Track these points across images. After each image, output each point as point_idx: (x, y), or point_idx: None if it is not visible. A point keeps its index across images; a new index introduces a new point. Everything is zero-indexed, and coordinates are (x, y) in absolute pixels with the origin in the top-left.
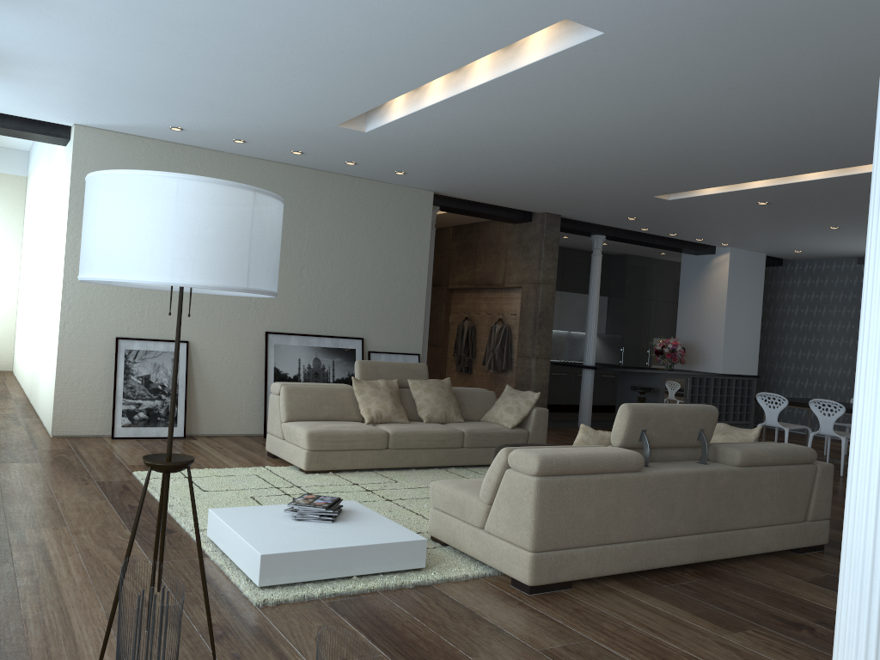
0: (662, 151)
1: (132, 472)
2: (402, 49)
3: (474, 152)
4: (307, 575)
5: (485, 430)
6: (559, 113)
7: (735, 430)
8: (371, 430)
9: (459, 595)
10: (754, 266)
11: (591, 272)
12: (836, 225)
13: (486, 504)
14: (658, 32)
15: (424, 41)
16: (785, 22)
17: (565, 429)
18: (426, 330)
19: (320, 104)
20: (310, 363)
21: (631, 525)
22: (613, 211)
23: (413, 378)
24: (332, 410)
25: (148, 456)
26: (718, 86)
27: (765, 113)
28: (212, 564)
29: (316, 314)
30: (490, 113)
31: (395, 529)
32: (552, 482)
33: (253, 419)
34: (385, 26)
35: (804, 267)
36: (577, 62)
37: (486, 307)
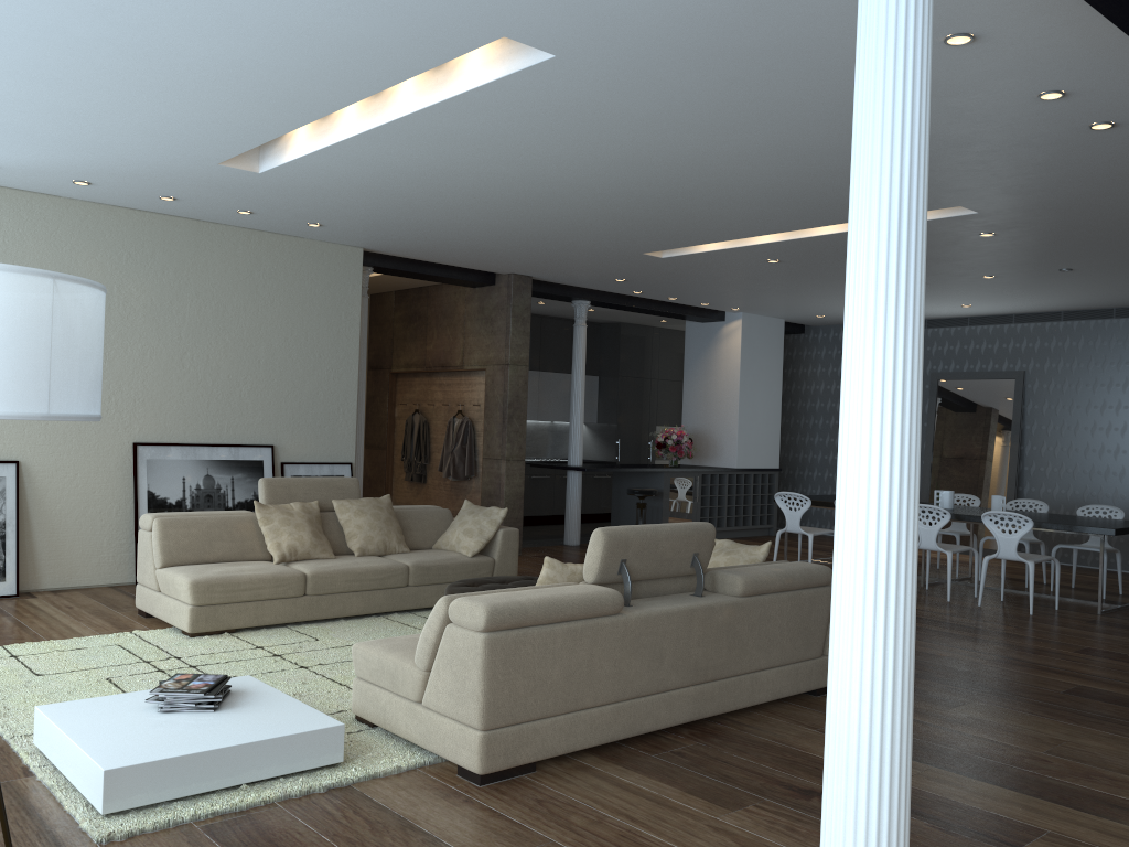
0: (646, 200)
1: None
2: (294, 68)
3: (410, 199)
4: (174, 790)
5: (438, 562)
6: (512, 153)
7: (740, 548)
8: (282, 572)
9: (387, 797)
10: (772, 335)
11: (574, 348)
12: None
13: (424, 671)
14: (623, 57)
15: (321, 59)
16: (773, 50)
17: (548, 548)
18: (361, 430)
19: (190, 136)
20: (200, 483)
21: (609, 683)
22: (596, 272)
23: (340, 498)
24: (227, 547)
25: None
26: (704, 123)
27: (763, 157)
28: (39, 785)
29: (206, 416)
30: (423, 152)
31: (302, 714)
32: (504, 638)
33: (119, 563)
34: (265, 37)
35: (829, 335)
36: (526, 90)
37: (442, 396)
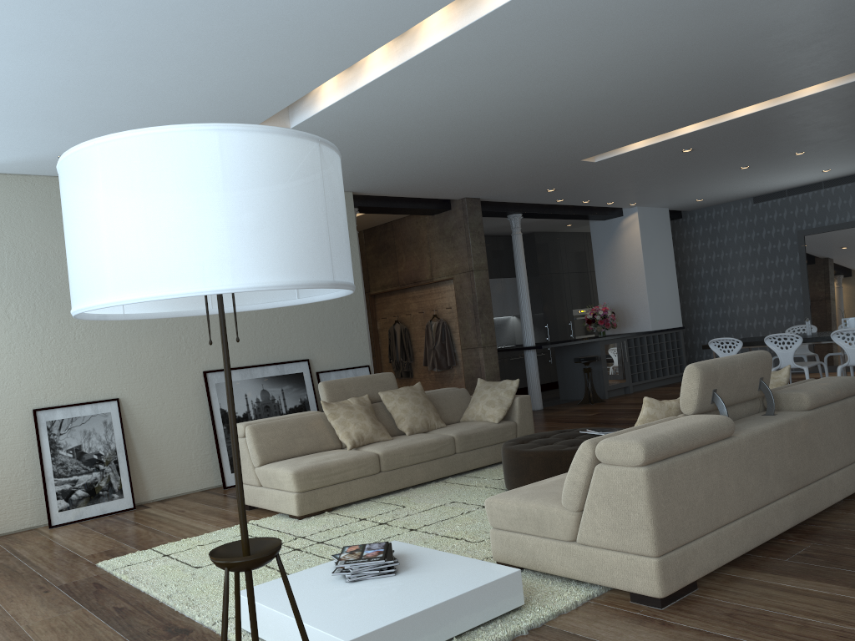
0: (608, 103)
1: (96, 563)
2: (356, 5)
3: (408, 135)
4: None
5: (474, 430)
6: (513, 71)
7: None
8: (360, 455)
9: (588, 631)
10: (661, 222)
11: (515, 252)
12: (747, 164)
13: (575, 512)
14: None
15: None
16: None
17: None
18: (368, 339)
19: (243, 98)
20: (258, 397)
21: (736, 499)
22: (534, 185)
23: (383, 390)
24: (307, 442)
25: (213, 552)
26: (696, 8)
27: (731, 38)
28: None
29: (255, 343)
30: (437, 82)
31: (474, 566)
32: (660, 469)
33: (206, 471)
34: None
35: (704, 215)
36: None
37: (416, 306)
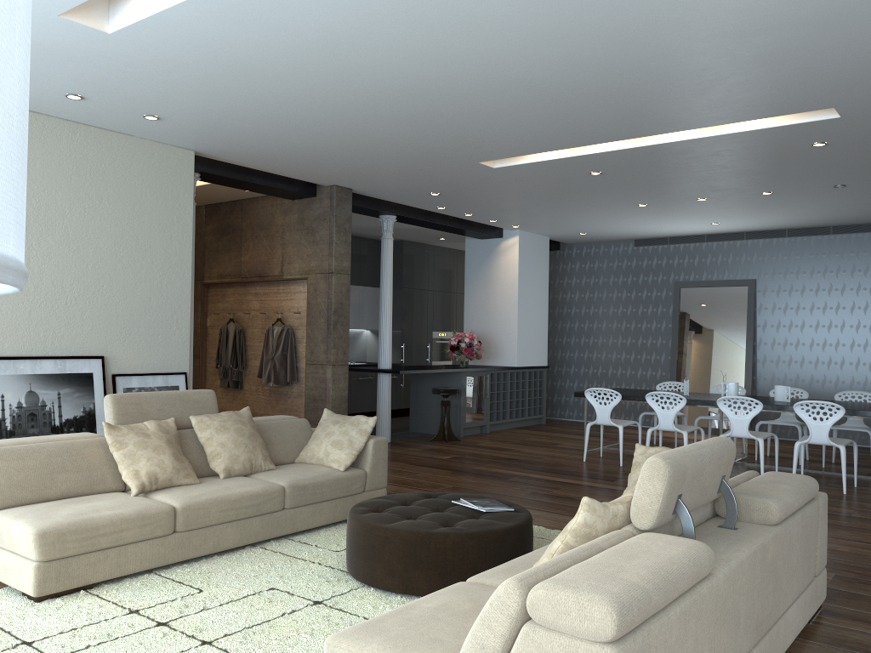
0: (534, 91)
1: None
2: None
3: (277, 83)
4: None
5: (313, 479)
6: (435, 11)
7: None
8: (147, 507)
9: None
10: (540, 250)
11: (382, 259)
12: (647, 202)
13: None
14: None
15: None
16: None
17: None
18: (190, 339)
19: None
20: (21, 400)
21: None
22: (418, 184)
23: (197, 413)
24: (72, 480)
25: None
26: None
27: (709, 29)
28: None
29: (27, 326)
30: (329, 4)
31: None
32: (633, 648)
33: None
34: None
35: (582, 251)
36: None
37: (258, 305)
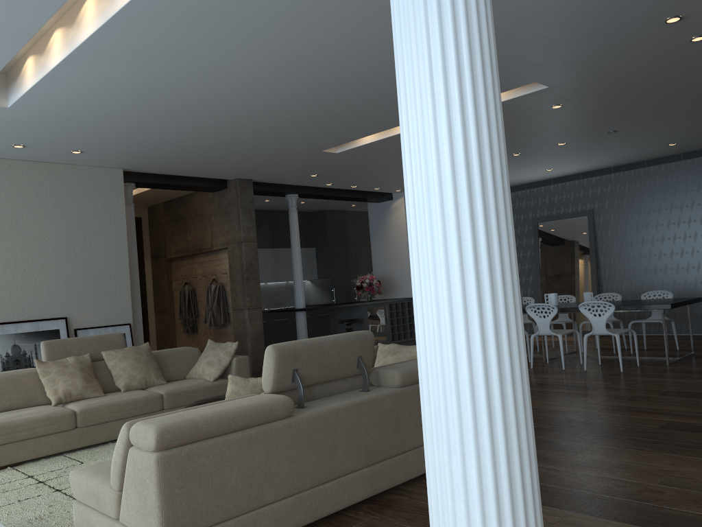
0: (309, 101)
1: None
2: None
3: (136, 120)
4: None
5: (186, 388)
6: (192, 66)
7: (403, 349)
8: (55, 412)
9: None
10: None
11: (290, 227)
12: None
13: (118, 491)
14: None
15: None
16: None
17: None
18: (138, 299)
19: None
20: (9, 351)
21: (288, 478)
22: (295, 170)
23: (109, 349)
24: (14, 398)
25: None
26: (330, 18)
27: (383, 49)
28: None
29: (10, 301)
30: (123, 72)
31: None
32: (178, 454)
33: None
34: None
35: None
36: None
37: (202, 270)
